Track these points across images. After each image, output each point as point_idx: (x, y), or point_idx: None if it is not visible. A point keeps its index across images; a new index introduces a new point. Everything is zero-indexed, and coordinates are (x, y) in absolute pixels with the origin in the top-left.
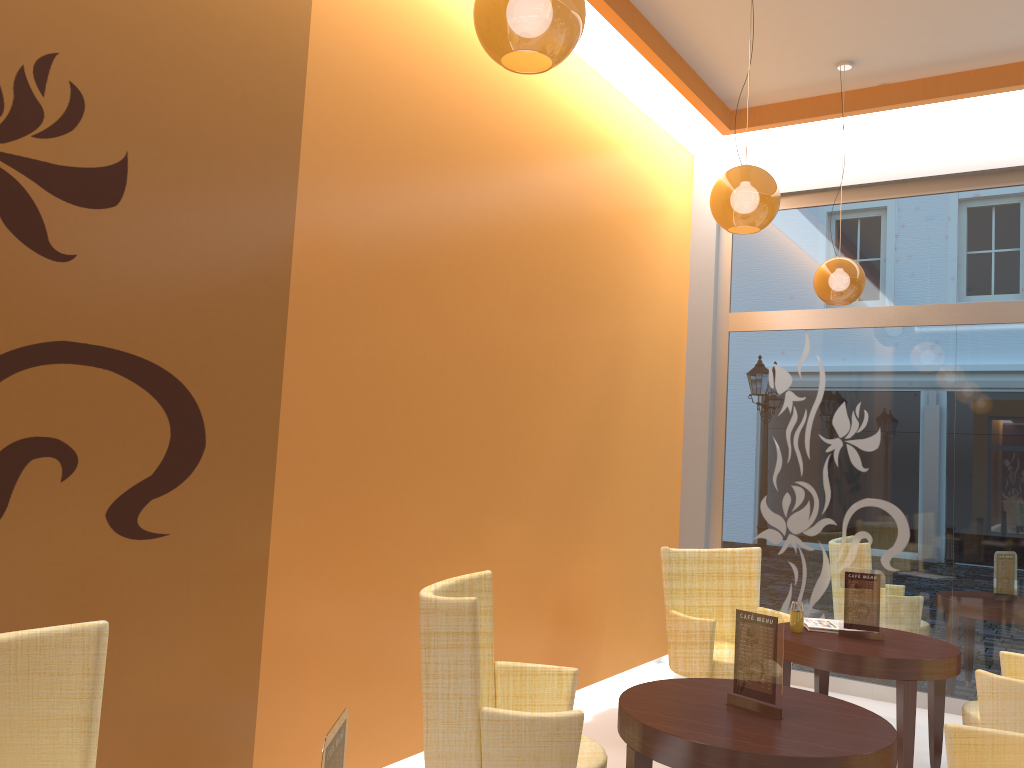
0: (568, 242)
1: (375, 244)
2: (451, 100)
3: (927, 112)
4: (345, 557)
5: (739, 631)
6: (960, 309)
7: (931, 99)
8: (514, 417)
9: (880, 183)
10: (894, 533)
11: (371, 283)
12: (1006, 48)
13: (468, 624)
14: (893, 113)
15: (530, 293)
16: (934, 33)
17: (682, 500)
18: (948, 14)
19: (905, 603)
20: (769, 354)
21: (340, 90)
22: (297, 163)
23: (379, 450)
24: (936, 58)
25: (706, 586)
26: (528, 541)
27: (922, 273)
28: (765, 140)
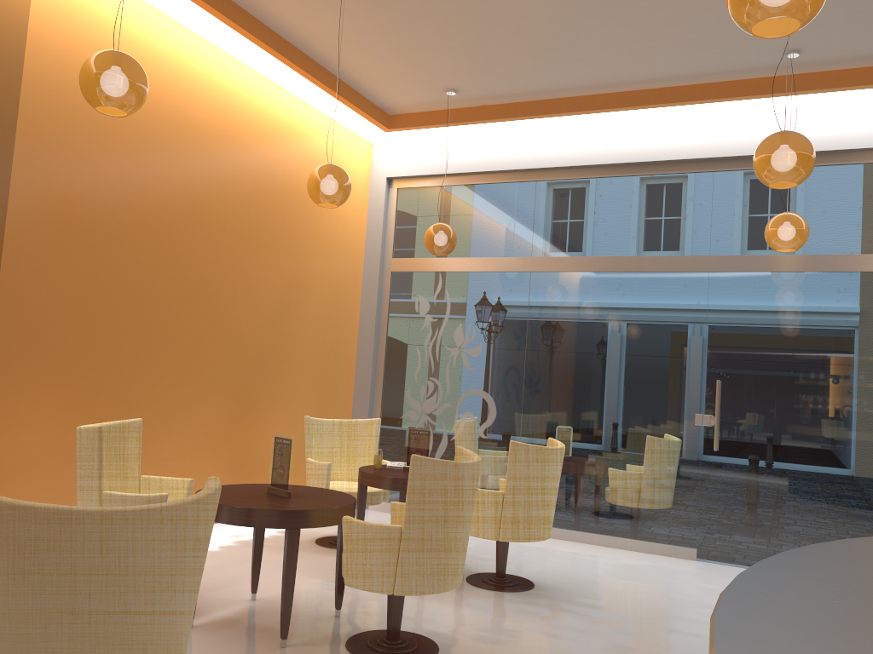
0: (250, 205)
1: (77, 204)
2: (145, 107)
3: (515, 126)
4: (48, 410)
5: (275, 449)
6: (533, 261)
7: (511, 118)
8: (197, 325)
9: (489, 172)
10: (487, 412)
11: (73, 230)
12: (549, 89)
13: (95, 441)
14: (493, 125)
15: (214, 240)
16: (499, 76)
17: (355, 390)
18: (501, 66)
19: (491, 460)
20: (416, 288)
21: (49, 102)
22: (12, 151)
23: (78, 341)
24: (509, 91)
25: (342, 444)
26: (208, 410)
27: (512, 235)
28: (417, 137)
